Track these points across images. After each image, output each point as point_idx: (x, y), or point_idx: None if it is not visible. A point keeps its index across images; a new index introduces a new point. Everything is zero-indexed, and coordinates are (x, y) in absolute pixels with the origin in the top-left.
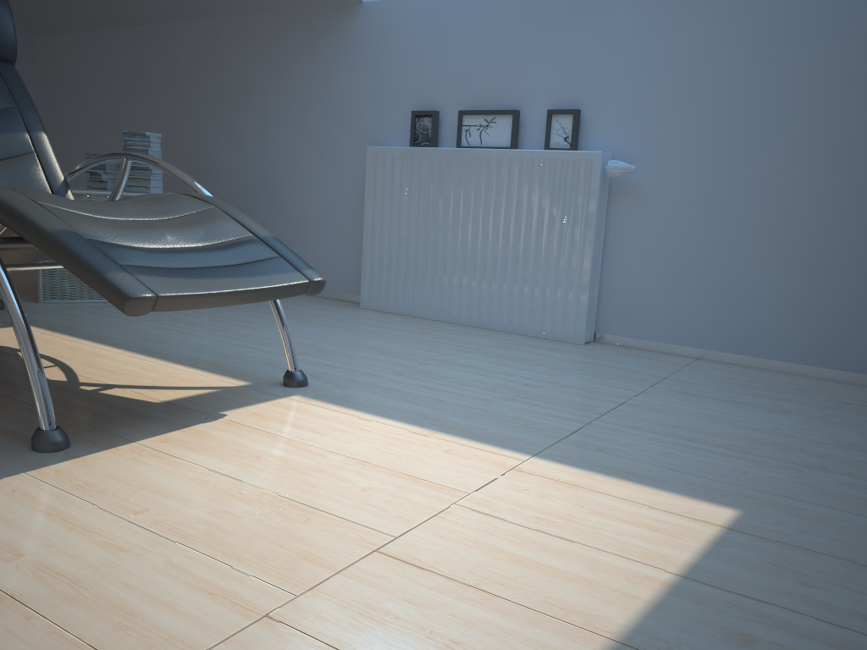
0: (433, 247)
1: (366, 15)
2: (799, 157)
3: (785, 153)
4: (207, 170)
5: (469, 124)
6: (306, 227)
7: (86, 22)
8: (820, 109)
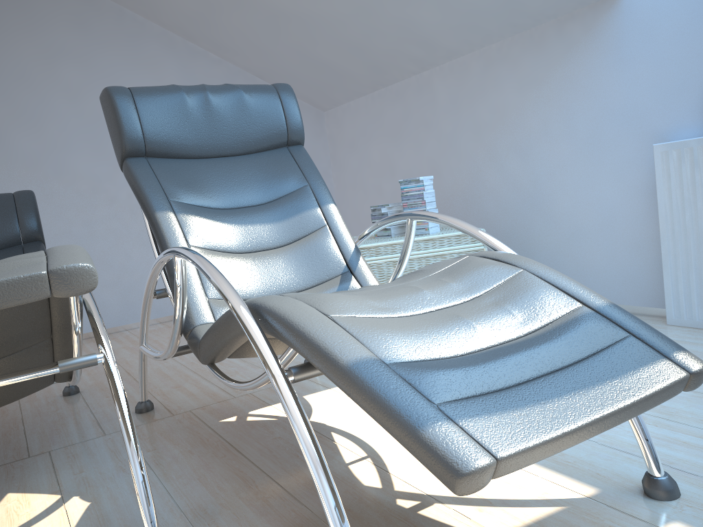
0: None
1: (629, 4)
2: None
3: None
4: (473, 197)
5: None
6: (584, 239)
7: (357, 90)
8: None
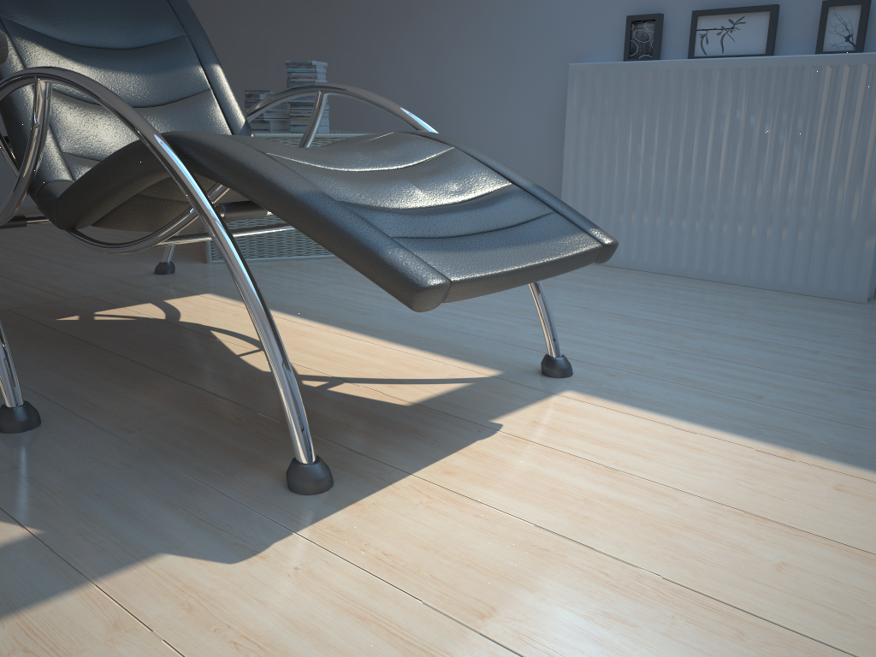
0: (655, 184)
1: None
2: None
3: None
4: (365, 103)
5: (706, 28)
6: None
7: None
8: None
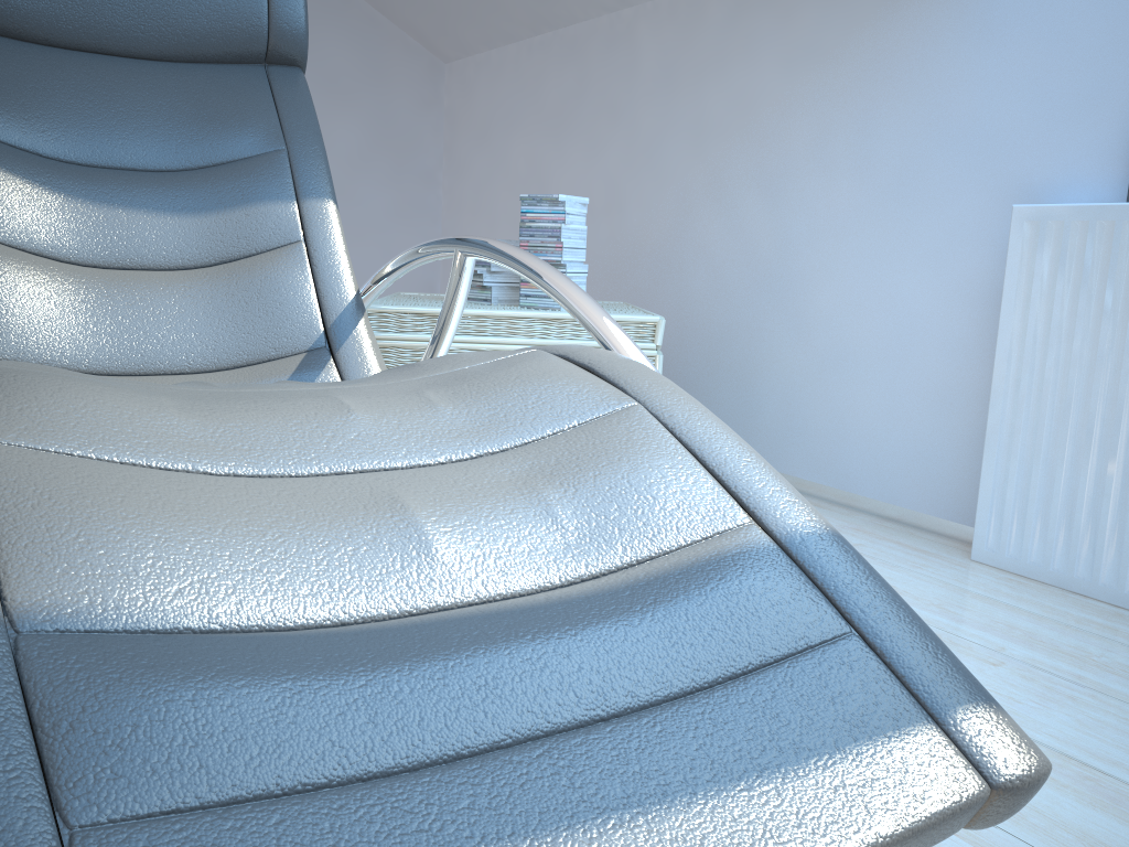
0: None
1: None
2: None
3: None
4: (672, 260)
5: None
6: (852, 372)
7: (505, 29)
8: None
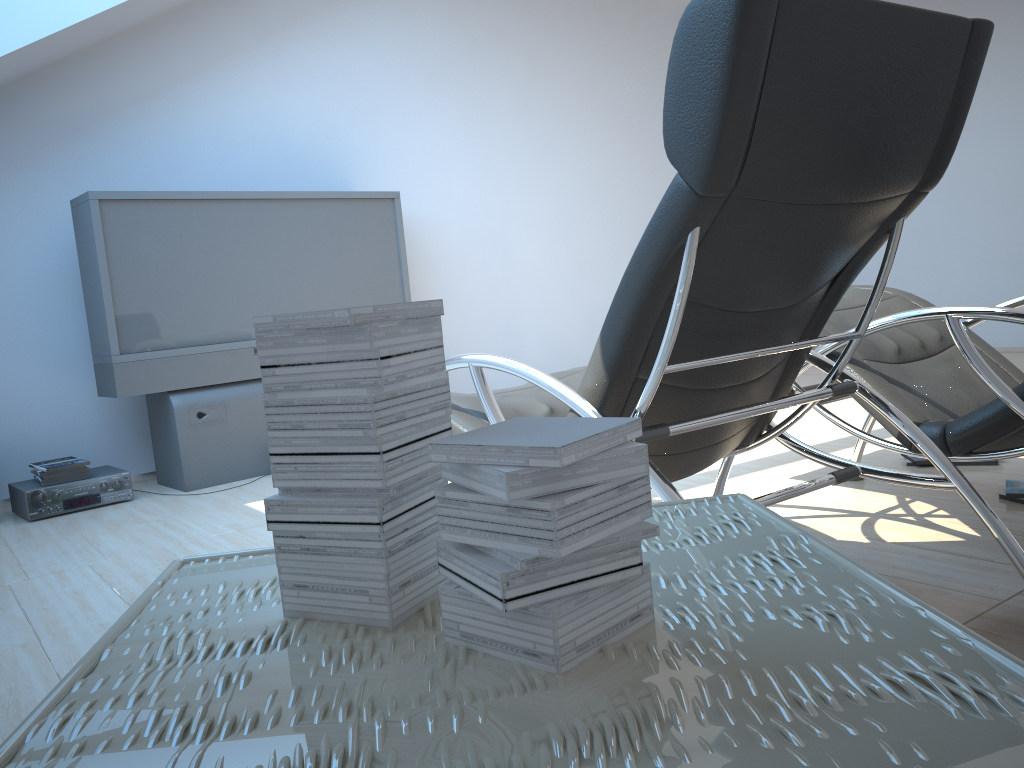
0: None
1: None
2: None
3: None
4: None
5: None
6: None
7: None
8: None
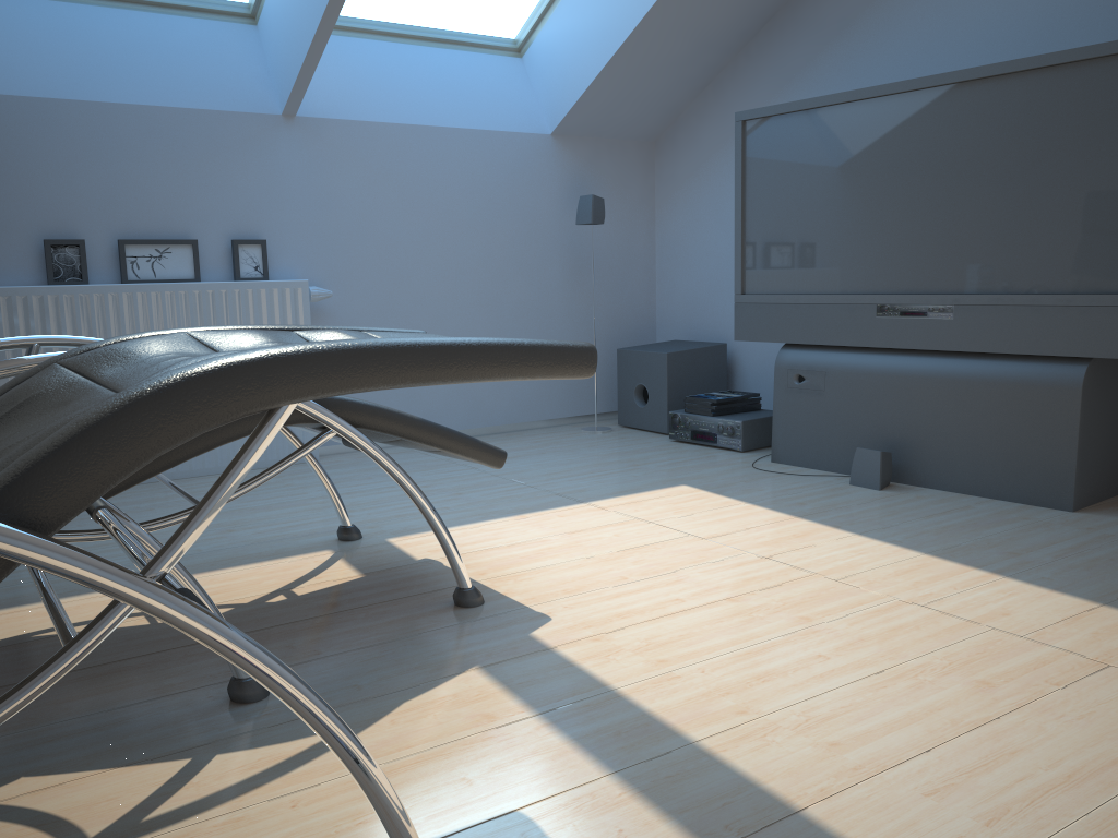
0: None
1: None
2: (442, 276)
3: (432, 273)
4: None
5: (135, 255)
6: None
7: None
8: (449, 240)
